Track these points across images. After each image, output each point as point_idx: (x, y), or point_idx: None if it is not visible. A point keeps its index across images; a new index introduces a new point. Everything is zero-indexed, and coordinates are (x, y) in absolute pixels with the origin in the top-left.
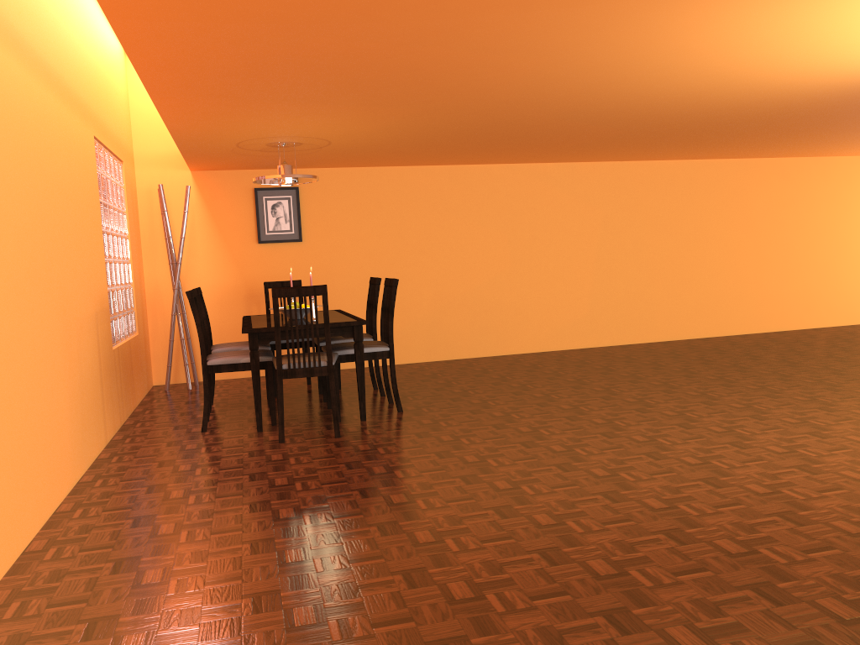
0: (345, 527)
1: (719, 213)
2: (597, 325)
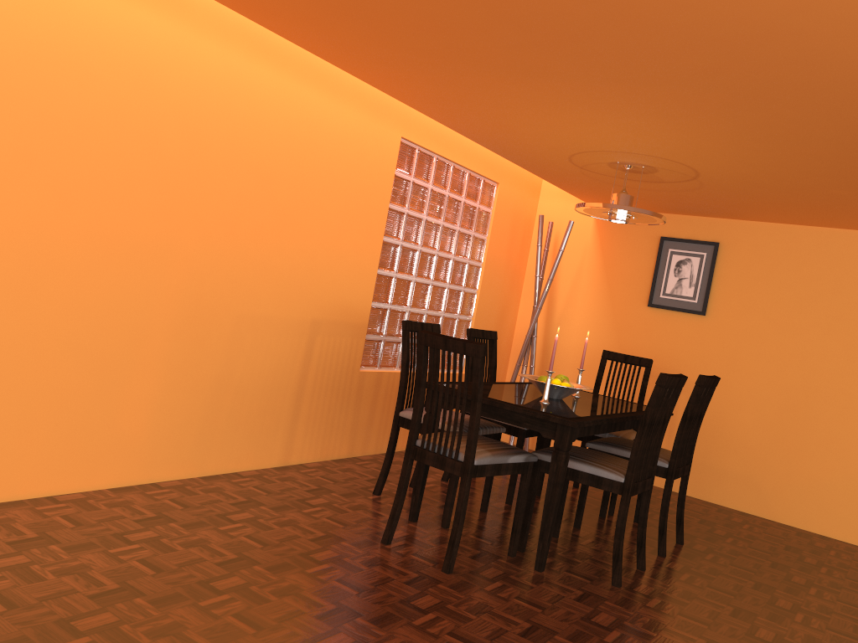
0: None
1: None
2: None
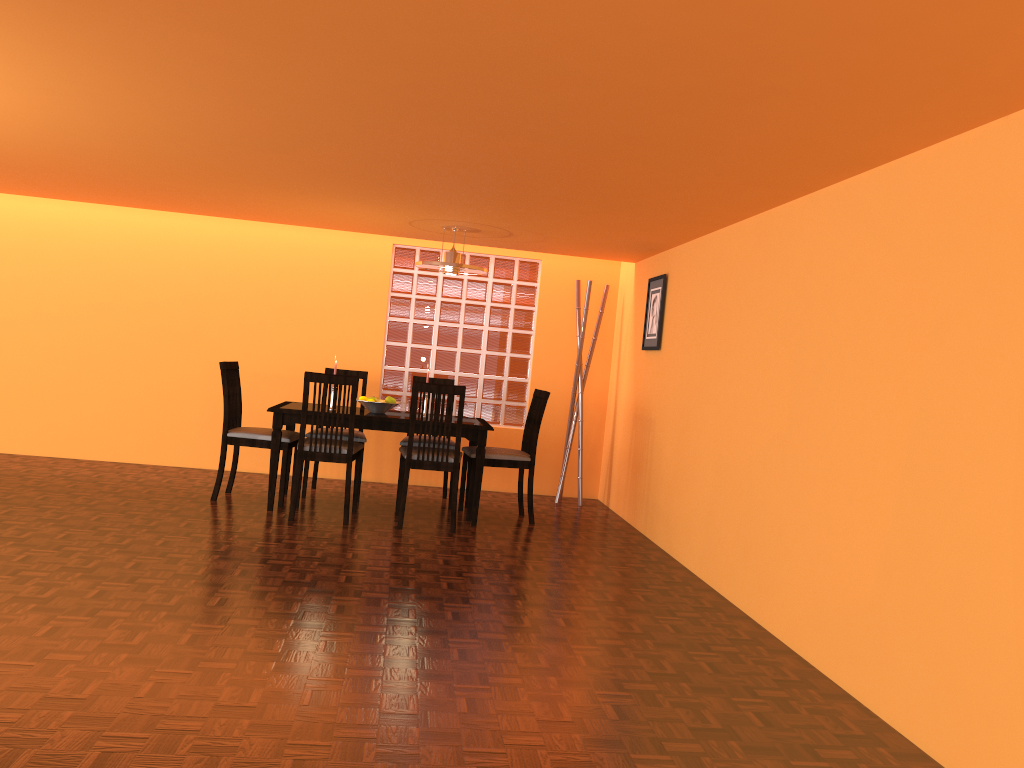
0: None
1: None
2: (883, 647)
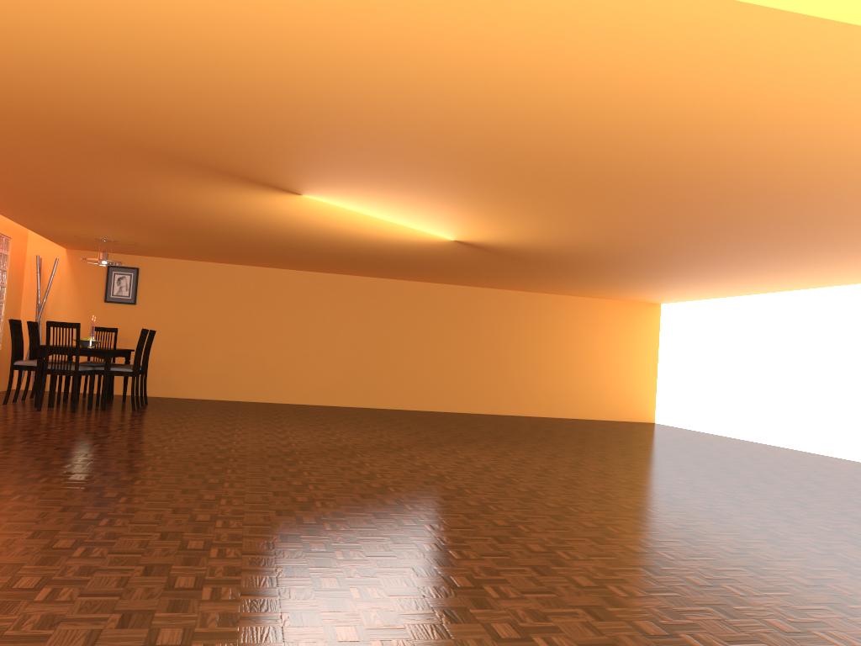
0: (8, 428)
1: (451, 323)
2: (348, 391)
